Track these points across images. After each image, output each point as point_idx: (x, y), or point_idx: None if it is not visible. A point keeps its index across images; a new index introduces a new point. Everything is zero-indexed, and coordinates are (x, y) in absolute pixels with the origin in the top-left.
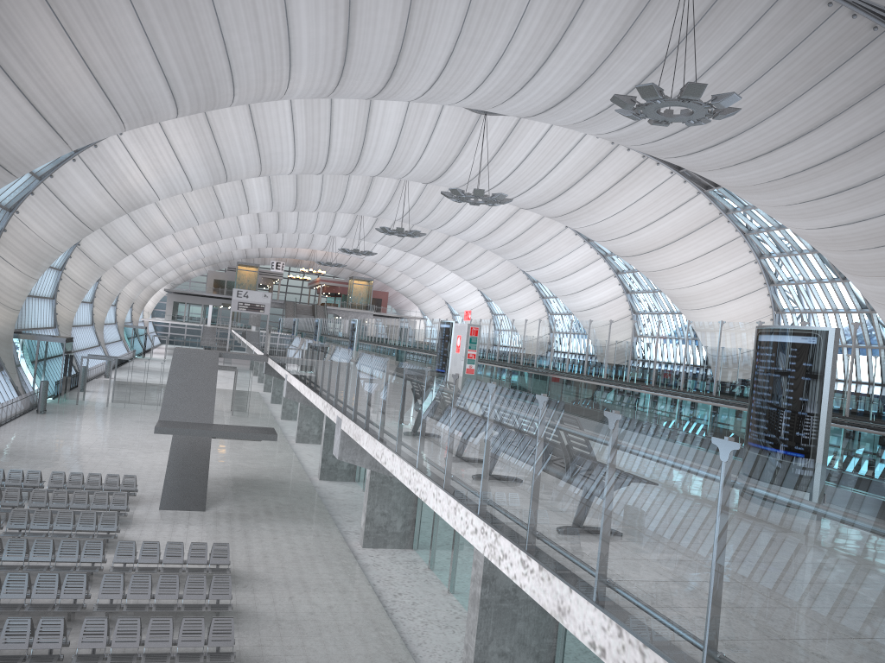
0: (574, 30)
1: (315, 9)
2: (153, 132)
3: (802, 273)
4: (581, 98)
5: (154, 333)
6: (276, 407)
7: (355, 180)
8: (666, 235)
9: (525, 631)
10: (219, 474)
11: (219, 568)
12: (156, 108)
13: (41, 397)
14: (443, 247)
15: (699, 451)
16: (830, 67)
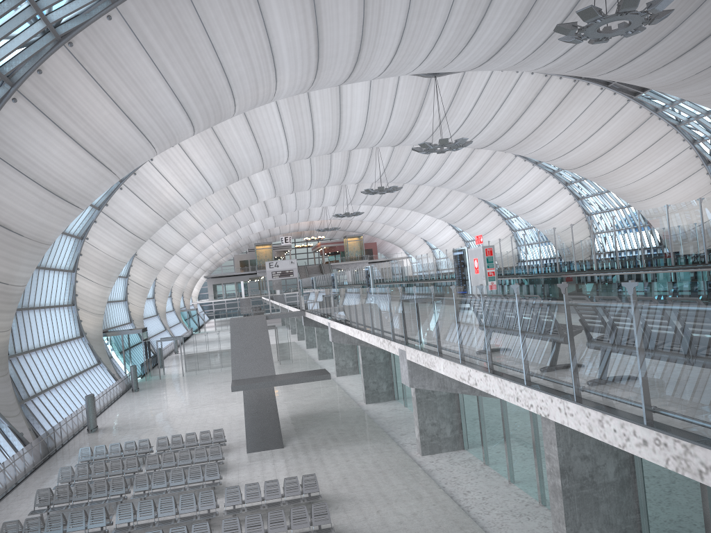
0: None
1: (287, 18)
2: (176, 153)
3: None
4: (518, 41)
5: (202, 312)
6: (312, 350)
7: (336, 157)
8: (606, 142)
9: (608, 512)
10: (285, 414)
11: (312, 496)
12: (177, 130)
13: (133, 378)
14: (415, 196)
15: None
16: None
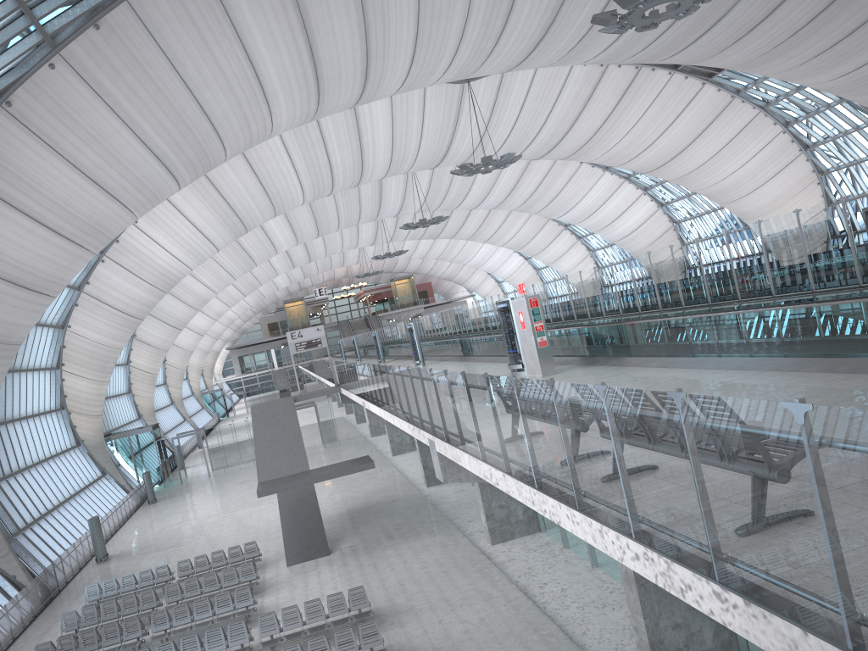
0: None
1: (272, 40)
2: (164, 210)
3: (836, 126)
4: (558, 32)
5: (230, 391)
6: (363, 426)
7: (365, 189)
8: (684, 136)
9: None
10: (332, 512)
11: (362, 613)
12: (158, 187)
13: (148, 488)
14: (469, 222)
15: None
16: None
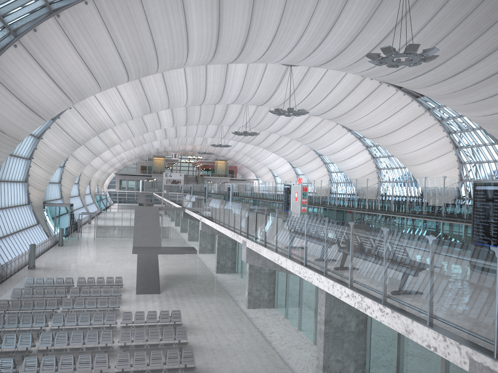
0: (341, 18)
1: (200, 19)
2: (111, 90)
3: (474, 141)
4: (346, 54)
5: (109, 197)
6: (184, 234)
7: (218, 106)
8: (395, 125)
9: (348, 348)
10: (163, 273)
11: (177, 323)
12: (118, 78)
13: (60, 237)
14: (268, 139)
15: (483, 253)
16: (486, 27)
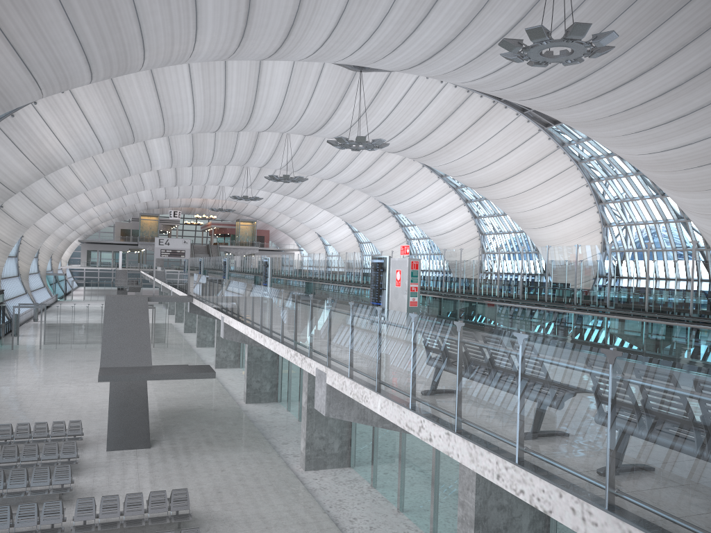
0: None
1: None
2: (65, 100)
3: (627, 192)
4: (454, 50)
5: (71, 278)
6: (190, 335)
7: (243, 137)
8: (513, 167)
9: None
10: (155, 407)
11: (181, 515)
12: (72, 73)
13: None
14: (317, 189)
15: None
16: (671, 11)
